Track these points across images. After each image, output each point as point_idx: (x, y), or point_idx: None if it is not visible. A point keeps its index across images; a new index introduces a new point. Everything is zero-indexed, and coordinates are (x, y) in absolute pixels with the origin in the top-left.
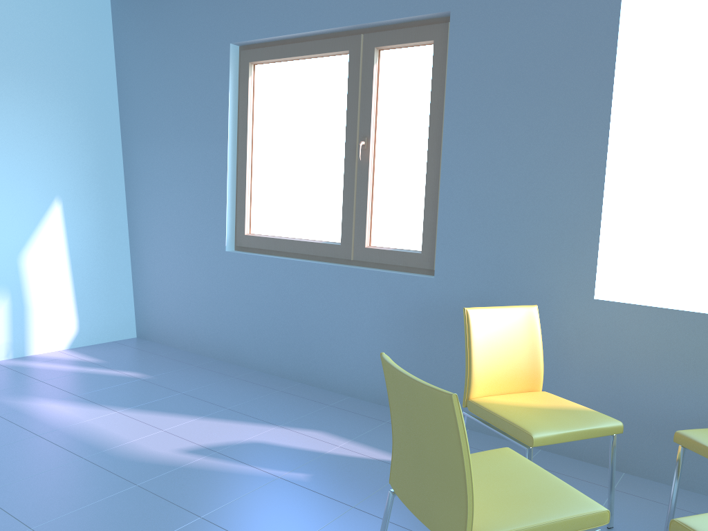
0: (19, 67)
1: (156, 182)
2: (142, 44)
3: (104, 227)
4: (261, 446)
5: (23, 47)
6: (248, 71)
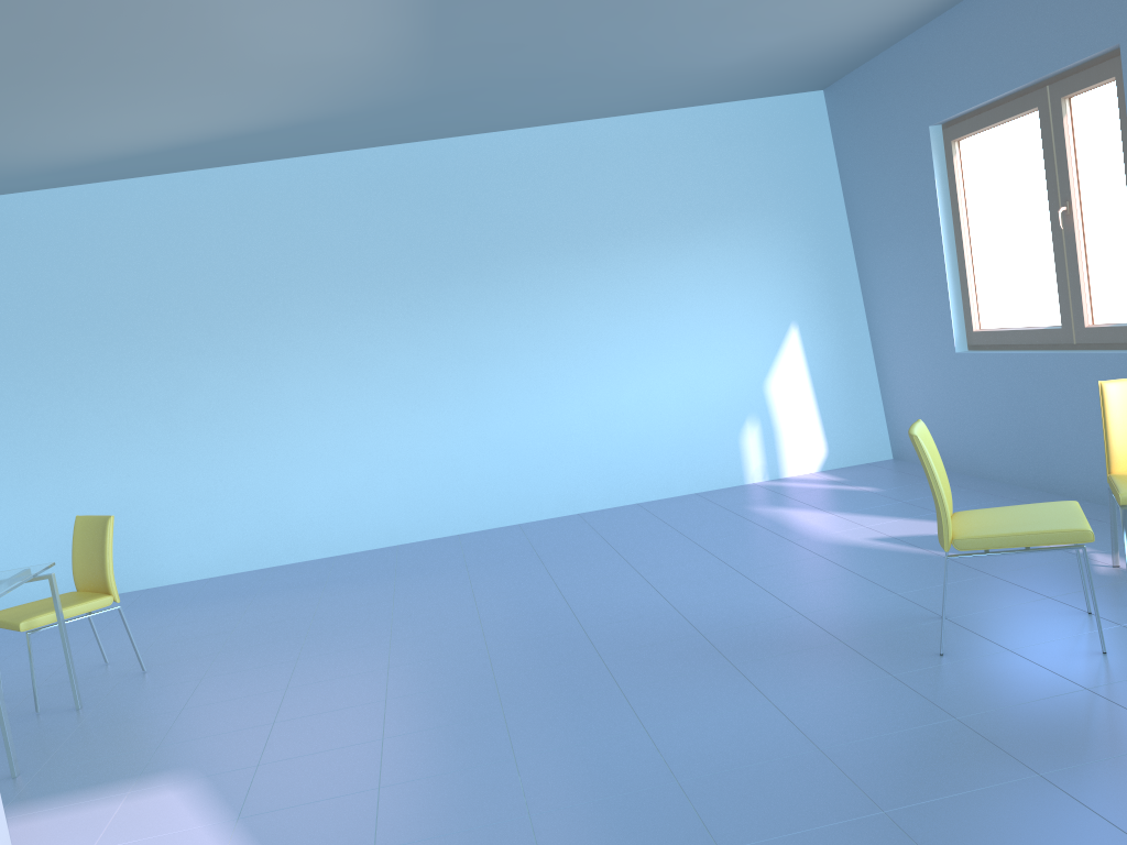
0: (745, 206)
1: (887, 287)
2: (856, 144)
3: (843, 344)
4: None
5: (746, 186)
6: (951, 151)
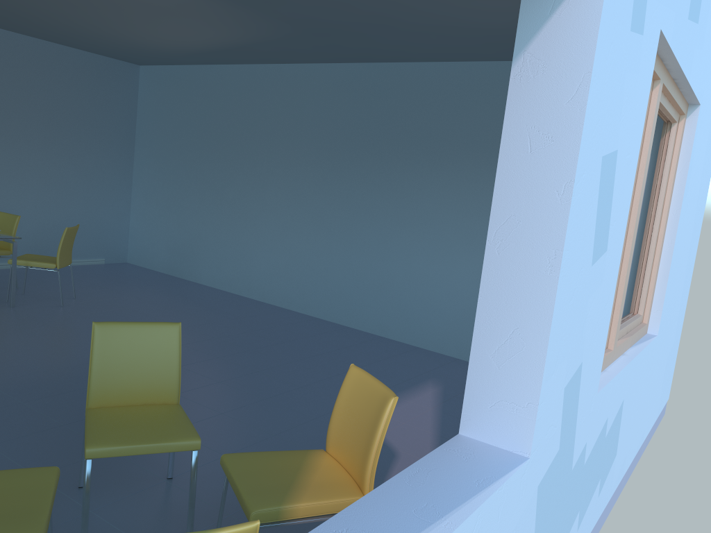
0: None
1: None
2: None
3: None
4: (388, 456)
5: None
6: (661, 131)
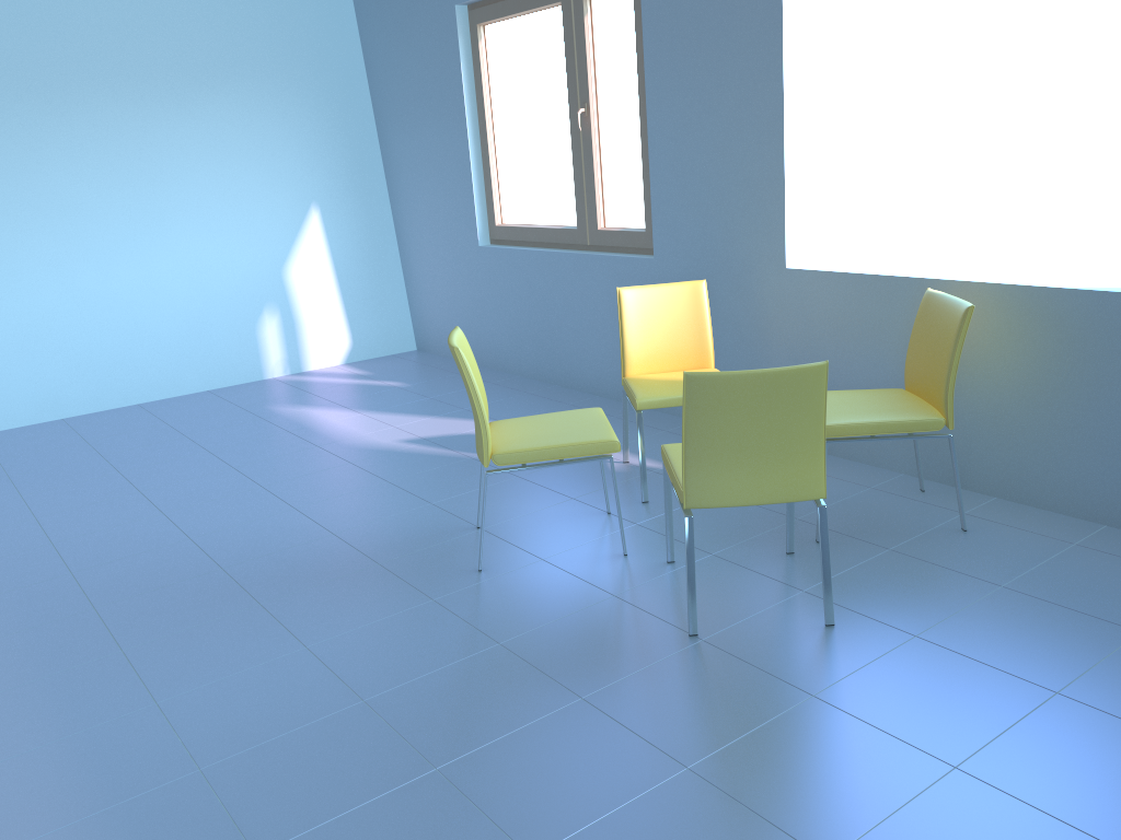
0: (258, 67)
1: (411, 173)
2: (379, 13)
3: (367, 230)
4: (473, 437)
5: (259, 44)
6: (477, 35)
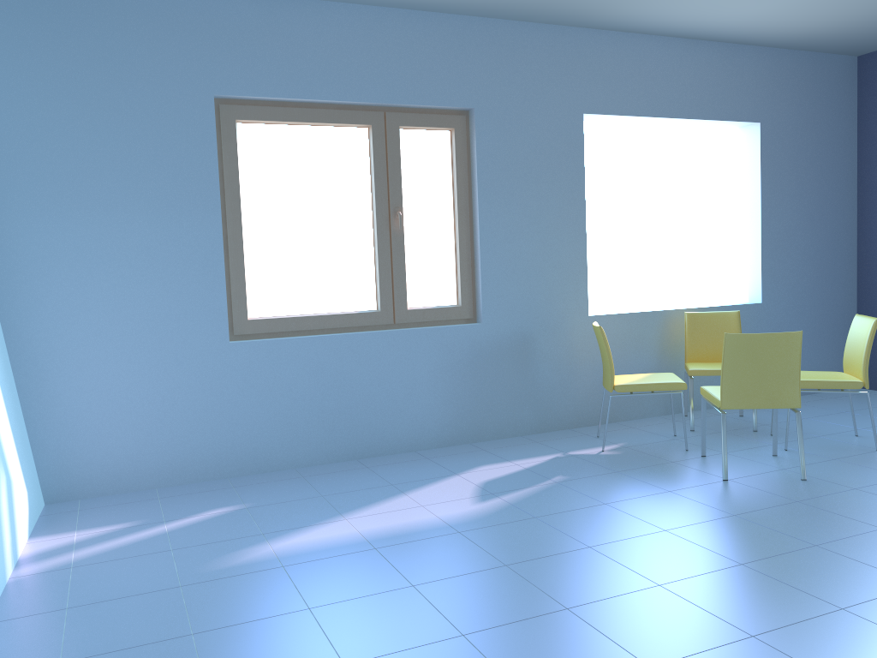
0: None
1: (76, 268)
2: (19, 67)
3: None
4: (494, 482)
5: None
6: (235, 130)
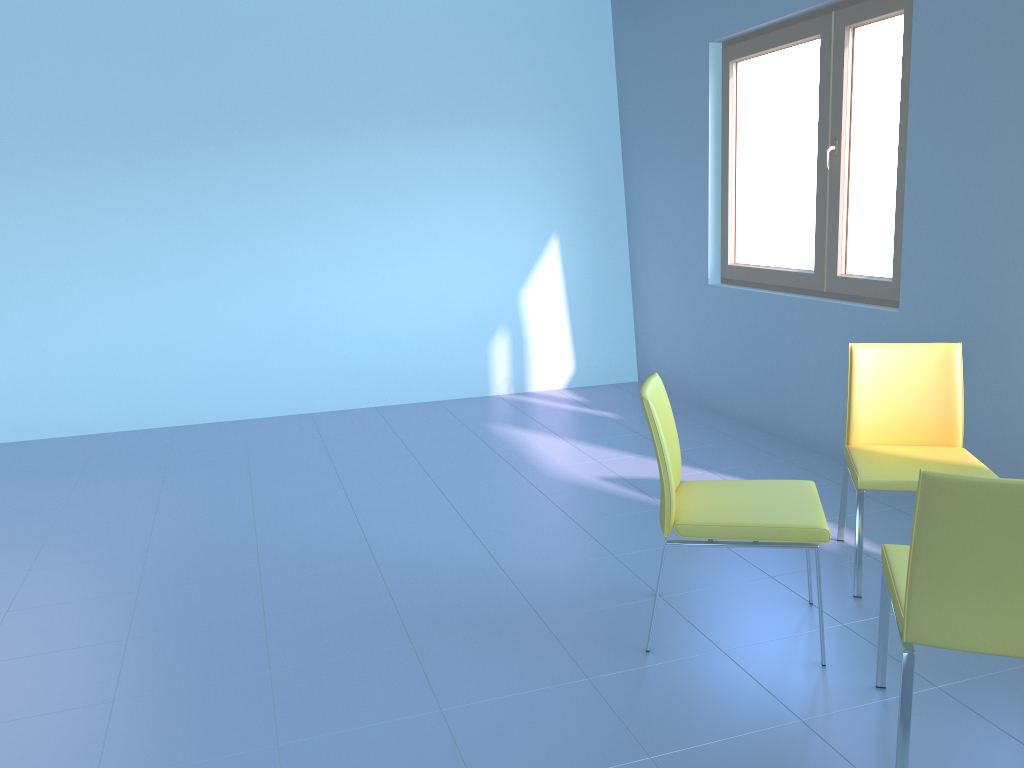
0: (517, 104)
1: (650, 208)
2: (636, 54)
3: (602, 261)
4: None
5: (521, 83)
6: (728, 72)
